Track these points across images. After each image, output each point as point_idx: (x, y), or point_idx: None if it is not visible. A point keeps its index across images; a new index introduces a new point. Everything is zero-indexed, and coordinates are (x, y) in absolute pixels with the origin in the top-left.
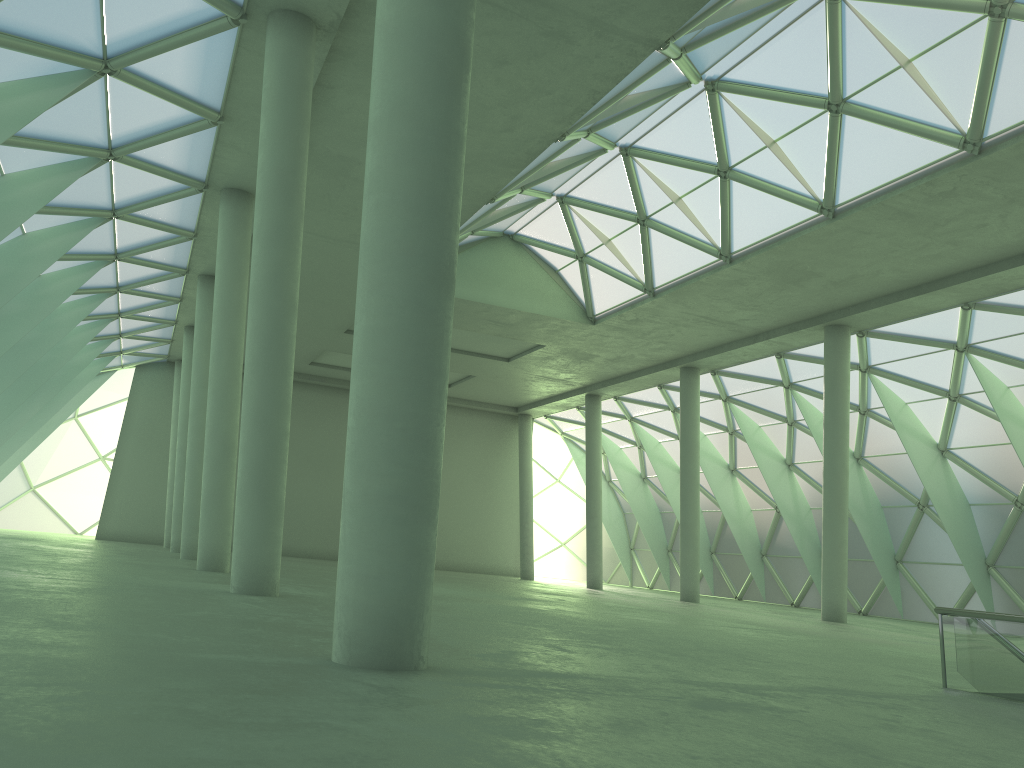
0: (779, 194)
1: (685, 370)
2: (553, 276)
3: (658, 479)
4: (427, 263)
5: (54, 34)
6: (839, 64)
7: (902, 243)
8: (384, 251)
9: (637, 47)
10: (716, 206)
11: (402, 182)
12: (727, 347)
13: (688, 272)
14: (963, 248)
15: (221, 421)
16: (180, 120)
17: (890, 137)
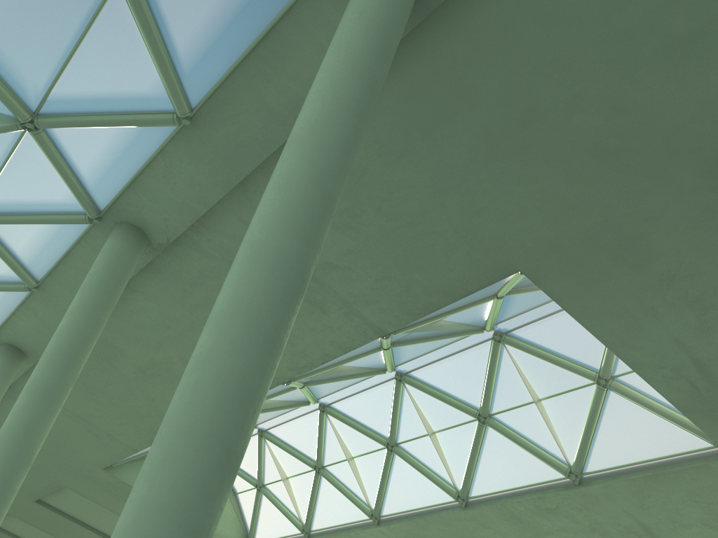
0: (429, 475)
1: None
2: (231, 497)
3: None
4: (223, 449)
5: None
6: (492, 387)
7: None
8: (189, 426)
9: (369, 331)
10: (378, 472)
11: (226, 368)
12: None
13: (342, 523)
14: None
15: None
16: (3, 278)
17: (518, 453)
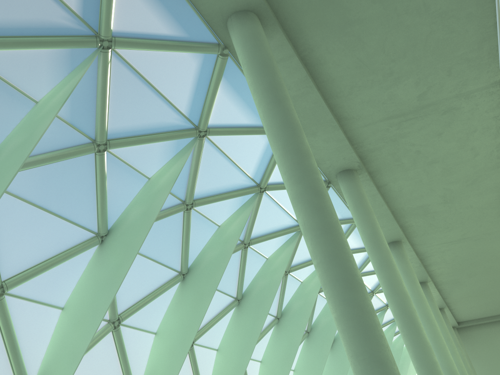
0: None
1: None
2: None
3: None
4: (339, 282)
5: (277, 227)
6: None
7: None
8: (324, 284)
9: (490, 90)
10: None
11: (317, 254)
12: None
13: None
14: None
15: (442, 361)
16: (344, 229)
17: None
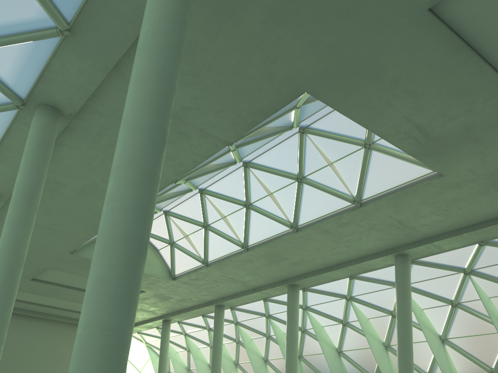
0: (273, 218)
1: (217, 307)
2: (155, 253)
3: (196, 370)
4: (136, 241)
5: None
6: (303, 161)
7: (325, 245)
8: (114, 233)
9: (219, 143)
10: (242, 221)
11: (128, 198)
12: (240, 294)
13: (226, 254)
14: (351, 249)
15: None
16: None
17: (323, 195)
